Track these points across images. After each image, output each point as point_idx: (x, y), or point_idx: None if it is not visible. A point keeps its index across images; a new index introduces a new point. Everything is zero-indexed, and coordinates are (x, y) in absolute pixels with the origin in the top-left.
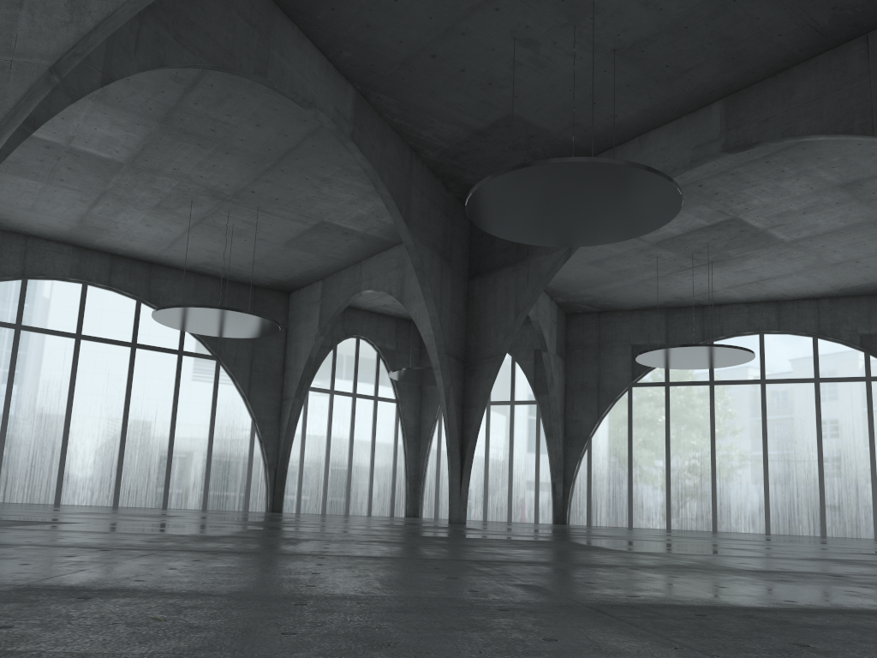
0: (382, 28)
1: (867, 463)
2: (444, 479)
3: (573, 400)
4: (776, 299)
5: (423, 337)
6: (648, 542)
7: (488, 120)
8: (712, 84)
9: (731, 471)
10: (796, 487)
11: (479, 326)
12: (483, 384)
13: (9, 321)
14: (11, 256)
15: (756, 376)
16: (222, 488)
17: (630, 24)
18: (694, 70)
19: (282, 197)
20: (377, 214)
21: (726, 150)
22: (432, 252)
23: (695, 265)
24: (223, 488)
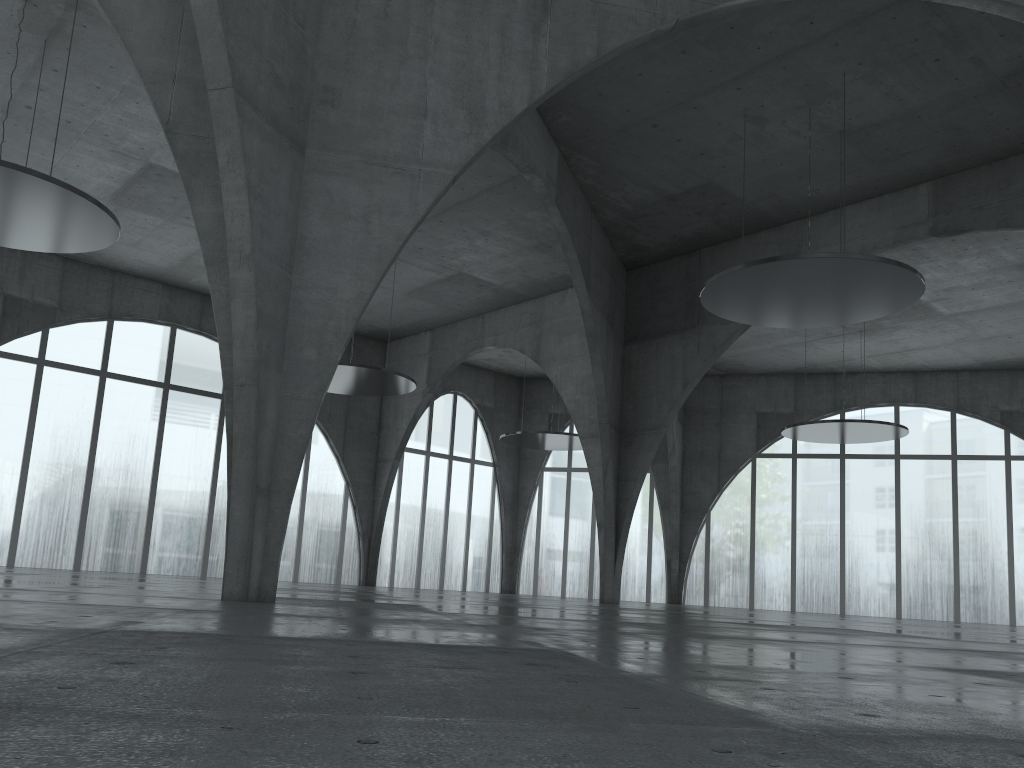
0: (613, 98)
1: (1004, 546)
2: (544, 552)
3: (691, 470)
4: (914, 369)
5: (566, 403)
6: (907, 630)
7: (685, 186)
8: (926, 167)
9: (861, 551)
10: (929, 570)
11: (637, 394)
12: (643, 457)
13: (94, 367)
14: (97, 294)
15: (890, 451)
16: (313, 558)
17: (866, 110)
18: (912, 154)
19: (427, 247)
20: (524, 268)
21: (934, 234)
22: (601, 317)
23: (843, 333)
24: (315, 558)
